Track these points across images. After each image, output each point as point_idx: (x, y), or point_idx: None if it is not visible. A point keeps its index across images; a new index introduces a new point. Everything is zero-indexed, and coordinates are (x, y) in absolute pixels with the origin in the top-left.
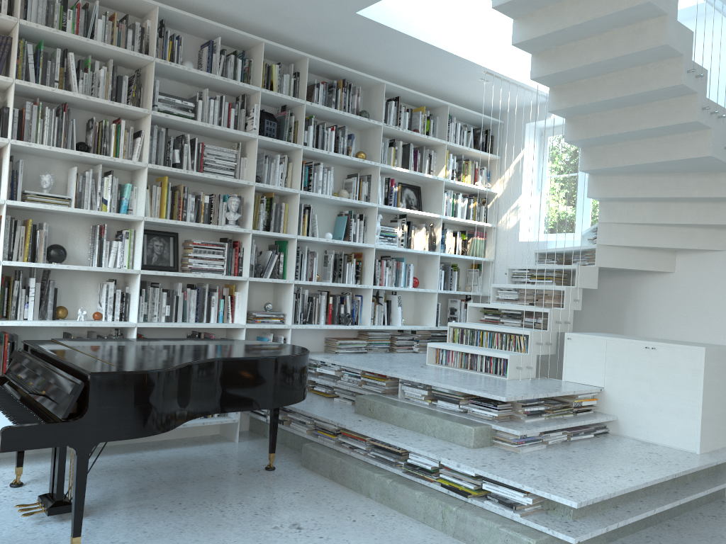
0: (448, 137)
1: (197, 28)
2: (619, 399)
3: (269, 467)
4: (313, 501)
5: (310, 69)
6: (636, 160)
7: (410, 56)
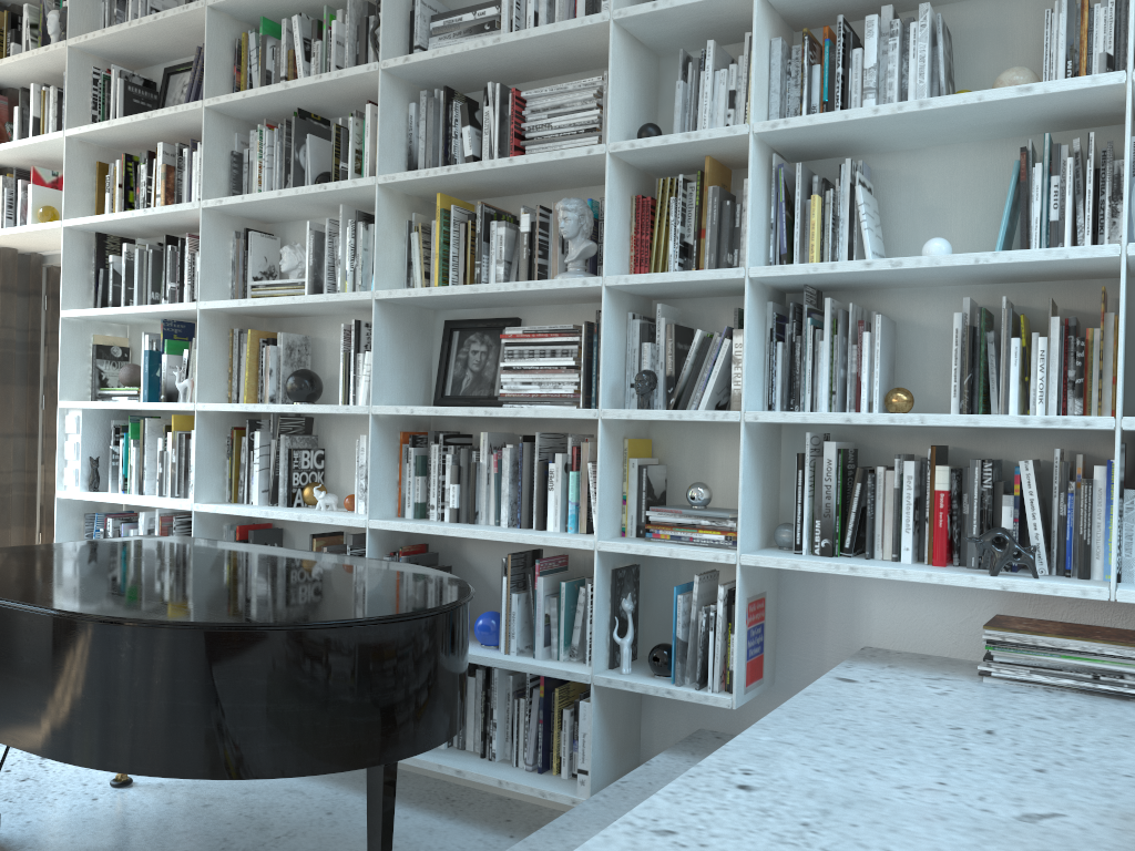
0: None
1: None
2: None
3: None
4: None
5: None
6: None
7: None
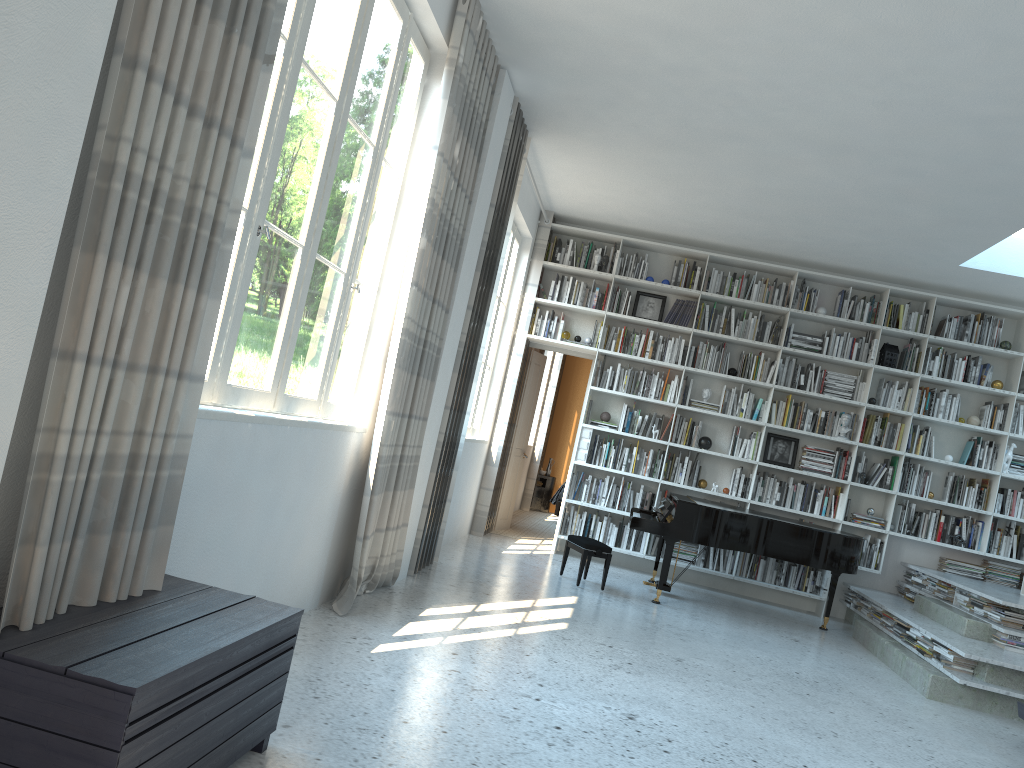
0: None
1: (833, 281)
2: None
3: (821, 627)
4: (828, 642)
5: (947, 304)
6: None
7: None
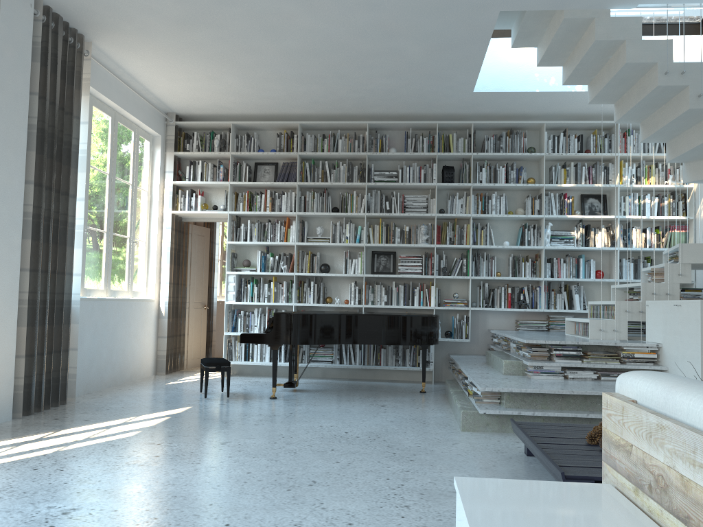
0: (626, 149)
1: (397, 127)
2: (668, 352)
3: (421, 391)
4: (414, 402)
5: (485, 128)
6: (689, 146)
7: (546, 101)
